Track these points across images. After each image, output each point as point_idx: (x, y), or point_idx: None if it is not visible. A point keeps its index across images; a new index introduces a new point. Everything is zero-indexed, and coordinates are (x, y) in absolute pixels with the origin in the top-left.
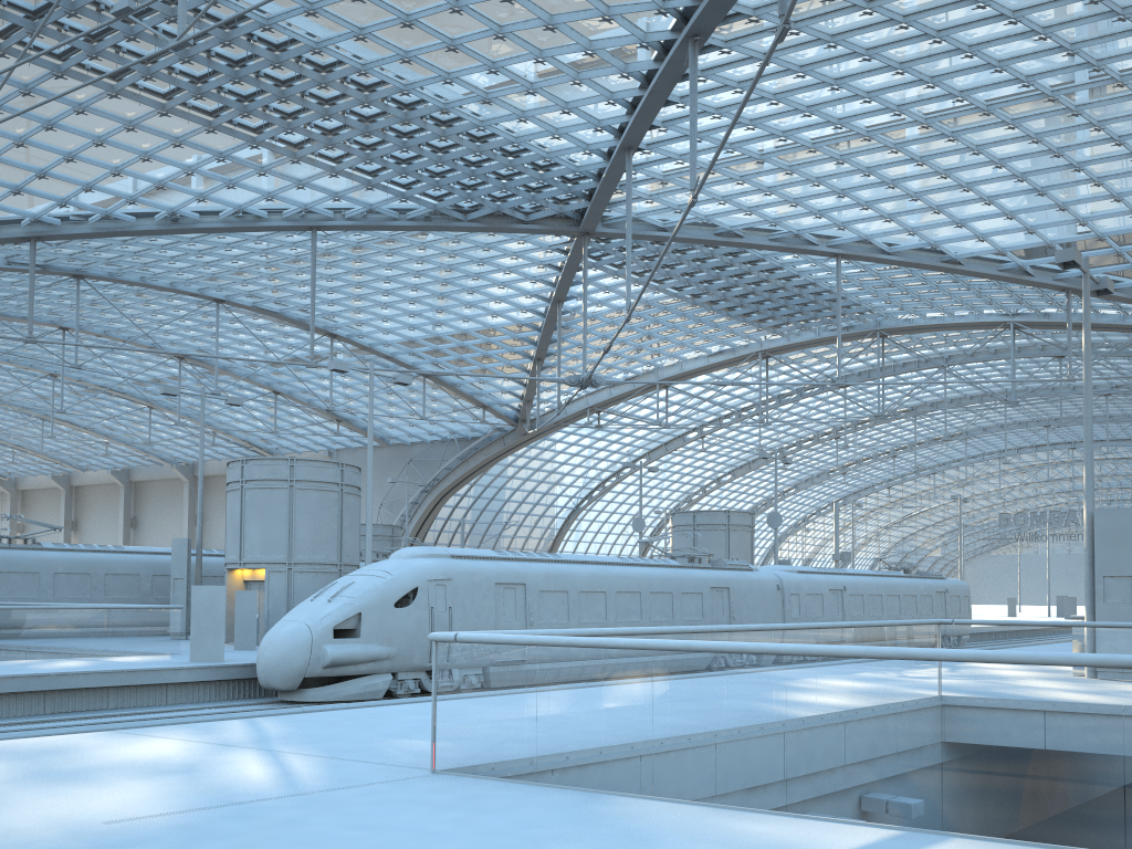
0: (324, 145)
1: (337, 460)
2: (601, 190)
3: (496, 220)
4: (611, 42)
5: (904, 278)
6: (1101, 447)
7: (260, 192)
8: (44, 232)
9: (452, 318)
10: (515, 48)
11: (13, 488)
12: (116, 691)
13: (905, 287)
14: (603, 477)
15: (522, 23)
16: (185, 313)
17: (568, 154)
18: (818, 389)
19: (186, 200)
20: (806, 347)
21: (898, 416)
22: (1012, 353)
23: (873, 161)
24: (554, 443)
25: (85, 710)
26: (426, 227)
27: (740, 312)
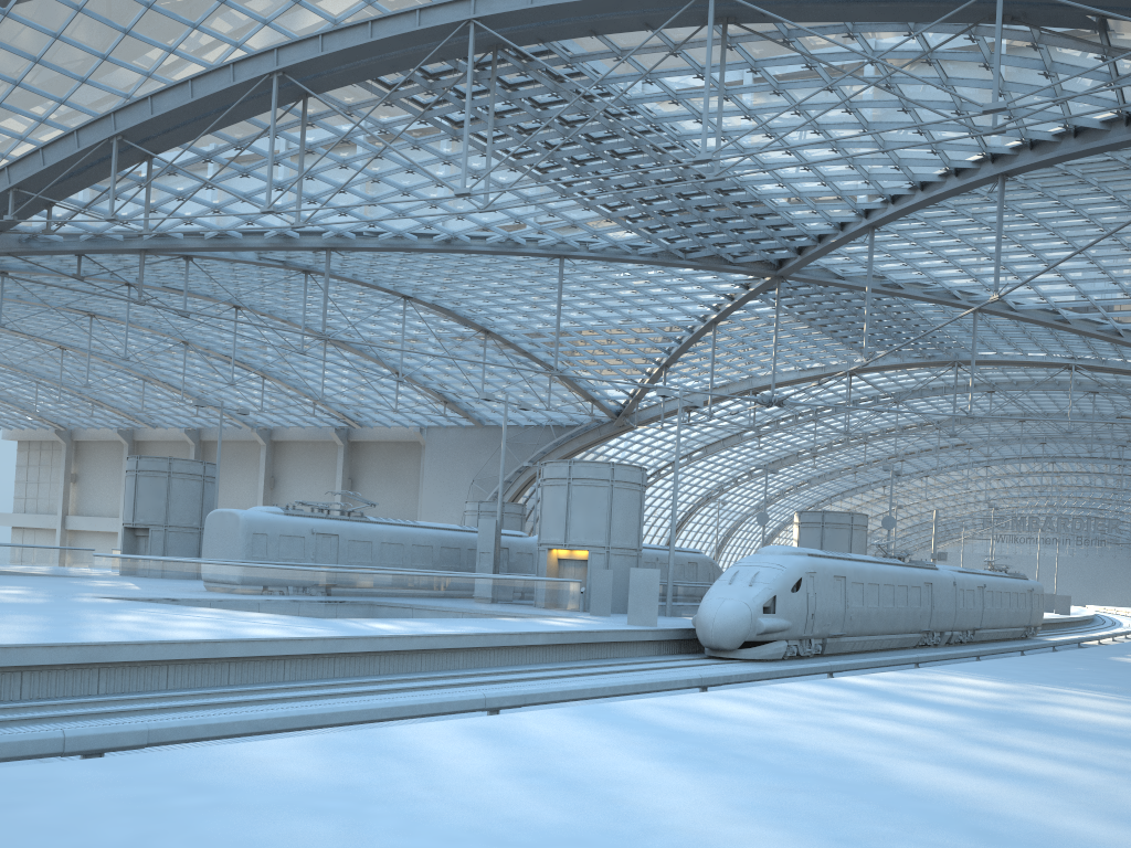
0: (617, 199)
1: (427, 436)
2: (821, 250)
3: (709, 260)
4: (918, 162)
5: (1008, 326)
6: (1078, 463)
7: (535, 227)
8: (340, 244)
9: (606, 327)
10: (833, 155)
11: (69, 438)
12: (614, 645)
13: (1003, 333)
14: (660, 465)
15: (856, 143)
16: (360, 303)
17: (811, 222)
18: (873, 402)
19: (469, 227)
20: (887, 369)
21: (924, 427)
22: (1072, 390)
23: (1042, 246)
24: (634, 435)
25: (600, 658)
26: (653, 262)
27: (852, 339)
